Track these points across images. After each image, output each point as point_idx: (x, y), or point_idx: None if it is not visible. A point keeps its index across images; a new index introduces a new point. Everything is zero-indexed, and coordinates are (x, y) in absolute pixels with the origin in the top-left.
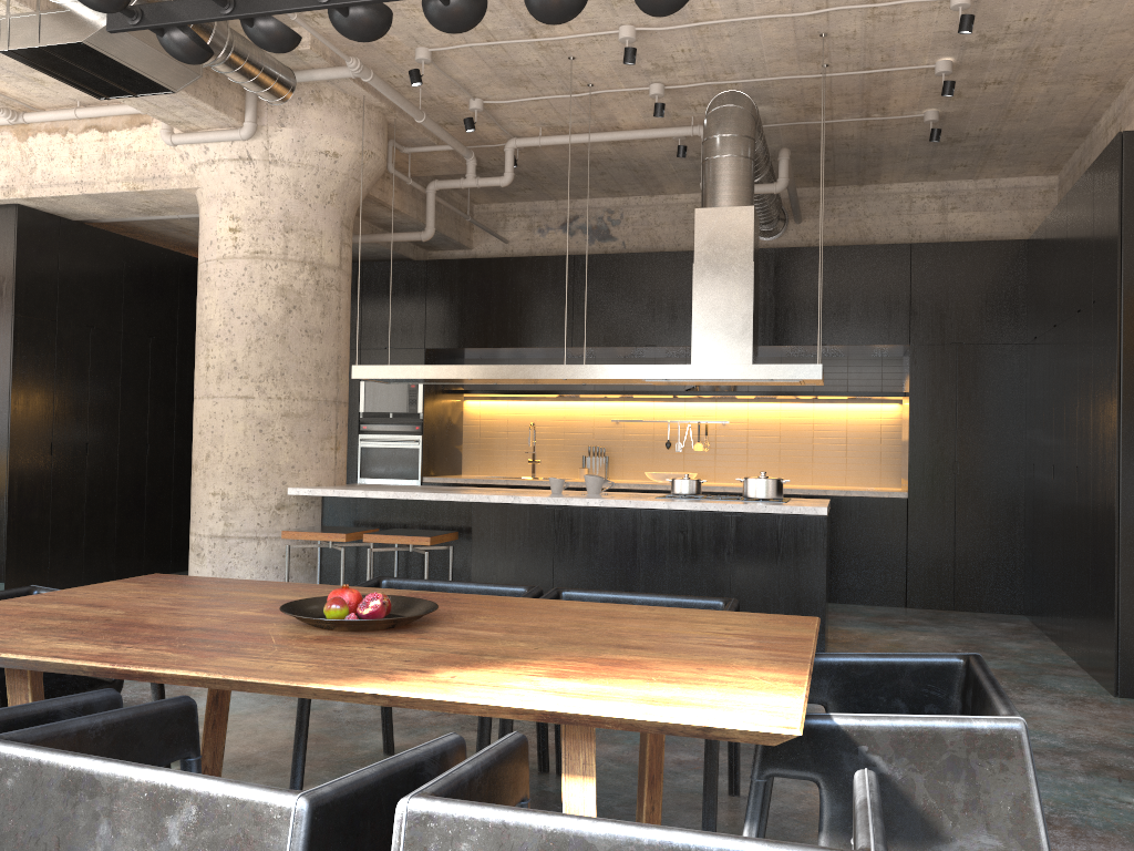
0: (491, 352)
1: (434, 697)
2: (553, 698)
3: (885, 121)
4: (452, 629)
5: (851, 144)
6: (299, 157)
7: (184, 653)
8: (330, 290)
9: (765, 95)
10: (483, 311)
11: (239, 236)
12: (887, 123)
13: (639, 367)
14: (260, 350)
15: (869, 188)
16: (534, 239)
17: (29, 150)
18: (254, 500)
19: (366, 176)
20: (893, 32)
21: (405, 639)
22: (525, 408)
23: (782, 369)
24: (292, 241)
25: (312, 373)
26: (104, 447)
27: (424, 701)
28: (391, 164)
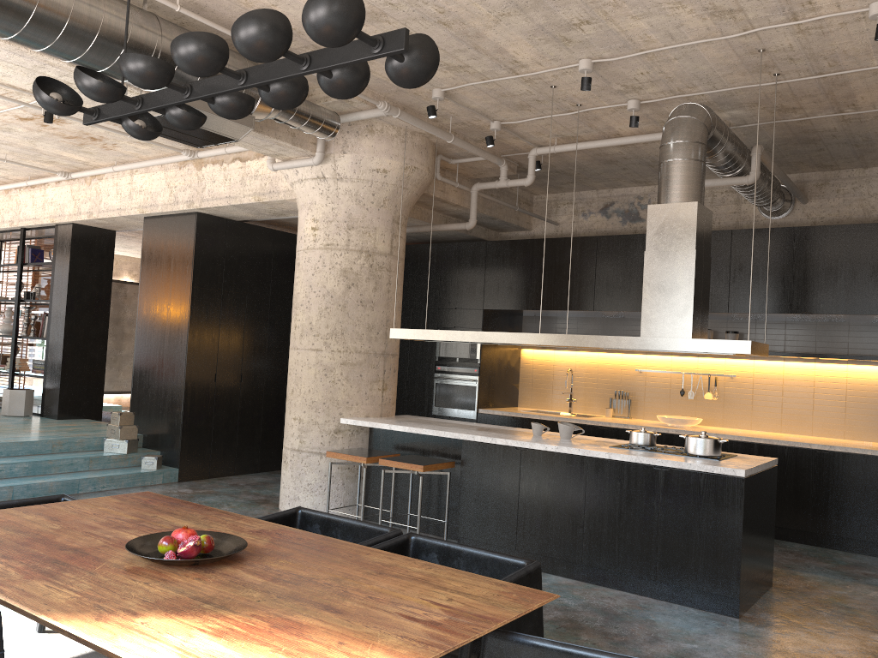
0: (536, 312)
1: (95, 642)
2: (170, 657)
3: (861, 114)
4: (236, 572)
5: (837, 135)
6: (357, 175)
7: (22, 572)
8: (381, 271)
9: (734, 102)
10: (526, 281)
11: (317, 233)
12: (864, 116)
13: (596, 337)
14: (327, 316)
15: (874, 170)
16: (578, 222)
17: (202, 176)
18: (319, 425)
19: (412, 185)
20: (828, 42)
21: (185, 578)
22: (567, 356)
23: (715, 344)
24: (353, 235)
25: (365, 333)
26: (254, 376)
27: (91, 644)
28: (438, 173)
